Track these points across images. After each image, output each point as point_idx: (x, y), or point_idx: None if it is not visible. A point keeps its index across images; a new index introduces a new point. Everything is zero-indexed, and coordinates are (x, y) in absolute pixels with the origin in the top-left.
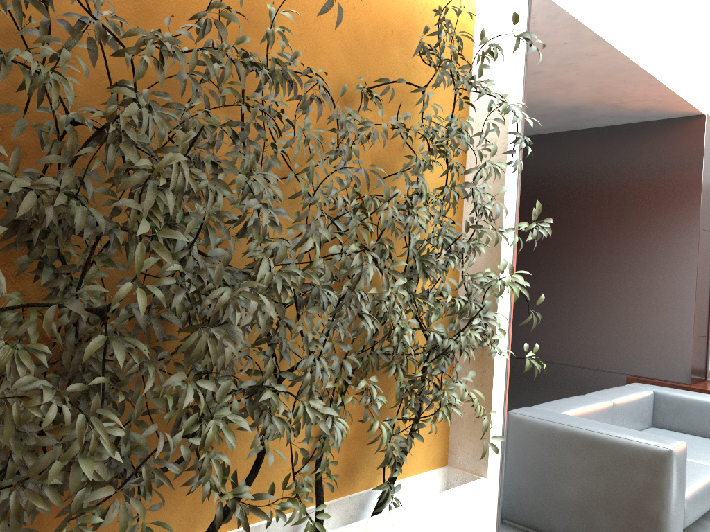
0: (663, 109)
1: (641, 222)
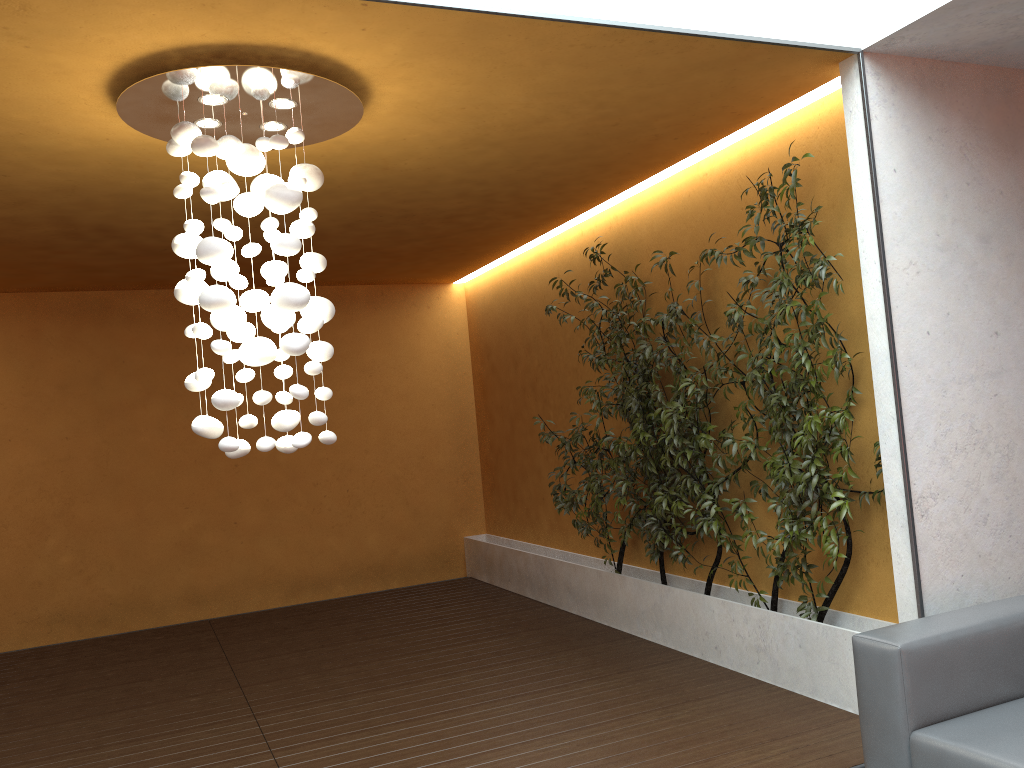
0: None
1: None
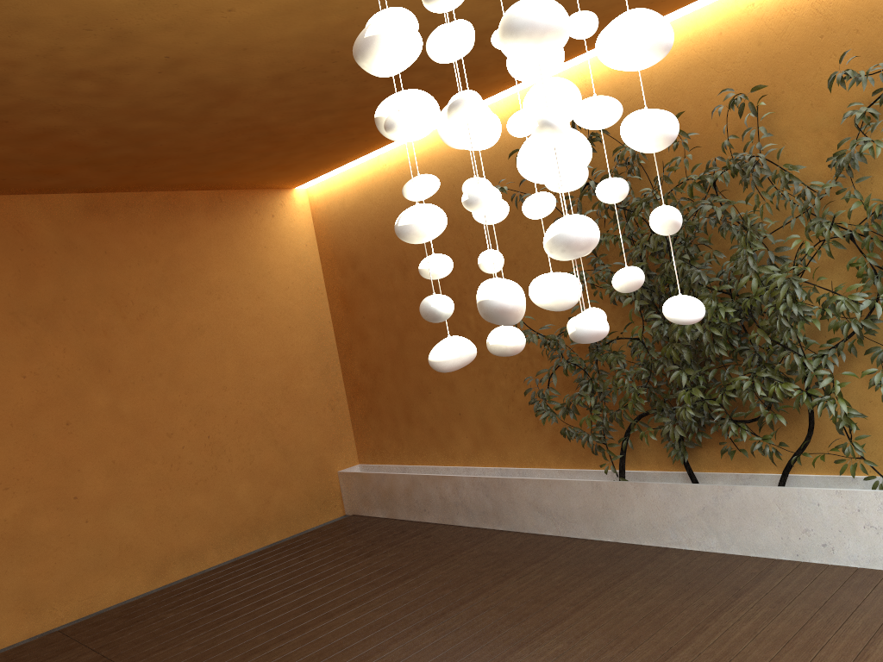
0: None
1: None
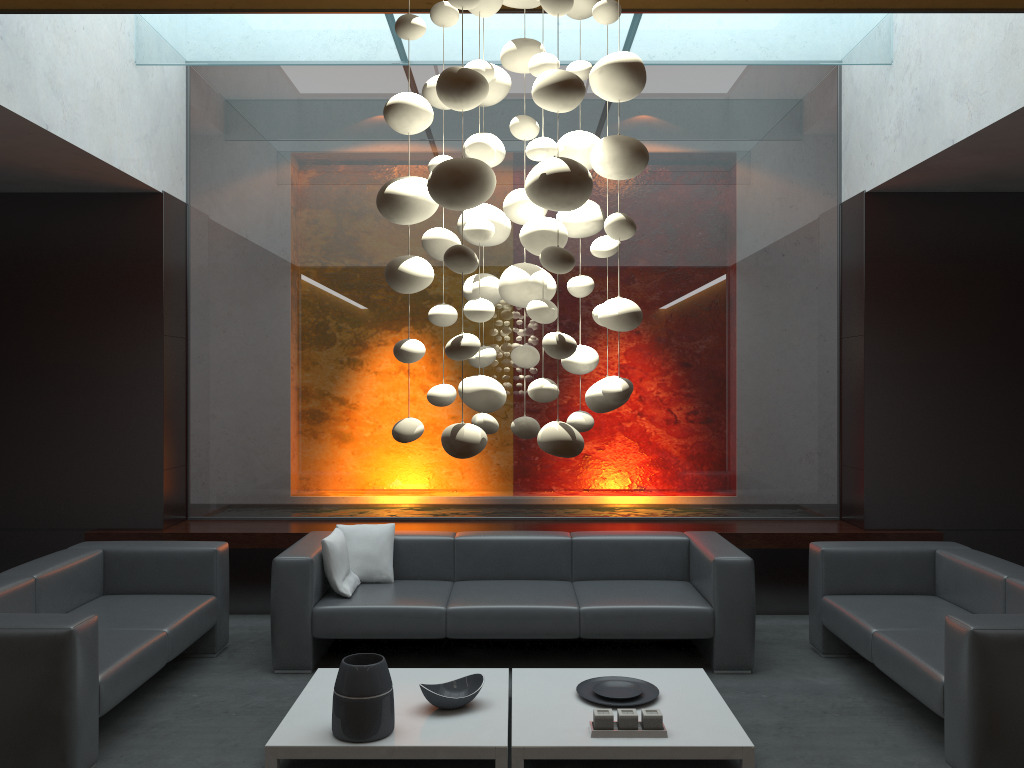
0: (109, 182)
1: (93, 327)
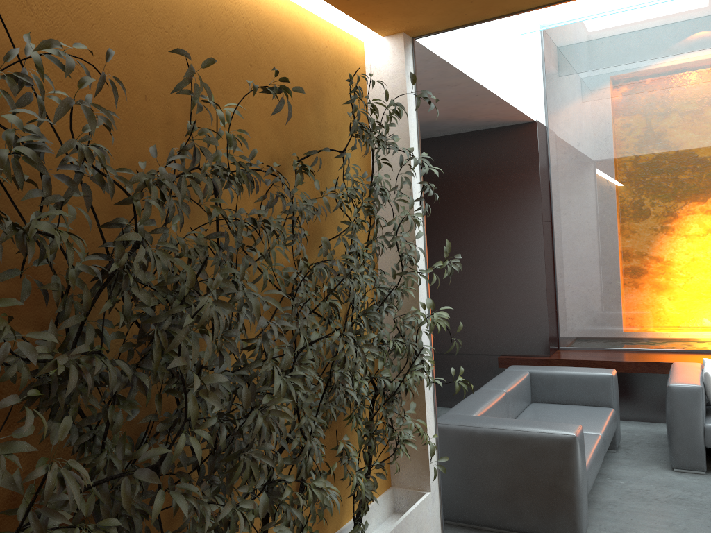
0: (504, 120)
1: (493, 219)
